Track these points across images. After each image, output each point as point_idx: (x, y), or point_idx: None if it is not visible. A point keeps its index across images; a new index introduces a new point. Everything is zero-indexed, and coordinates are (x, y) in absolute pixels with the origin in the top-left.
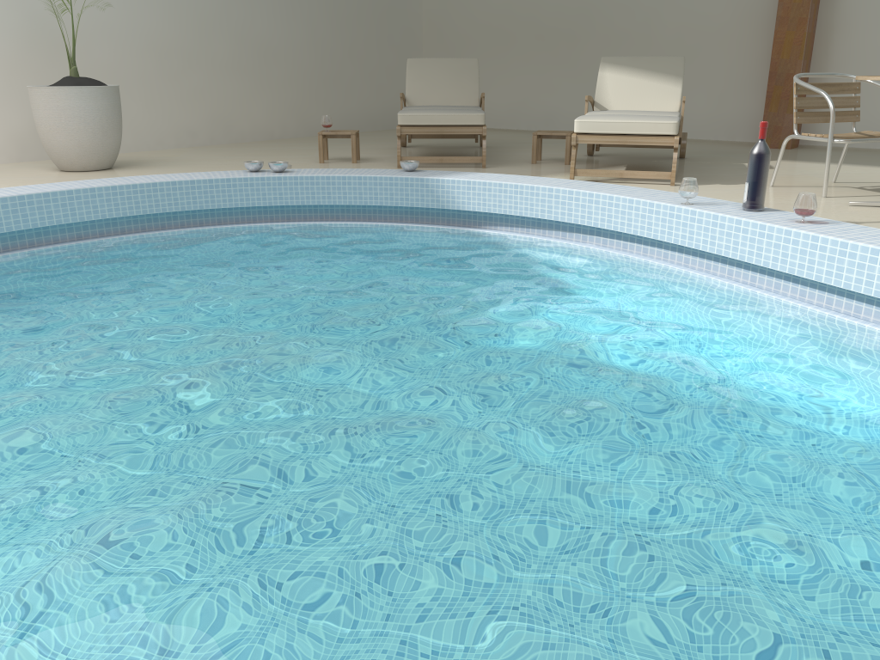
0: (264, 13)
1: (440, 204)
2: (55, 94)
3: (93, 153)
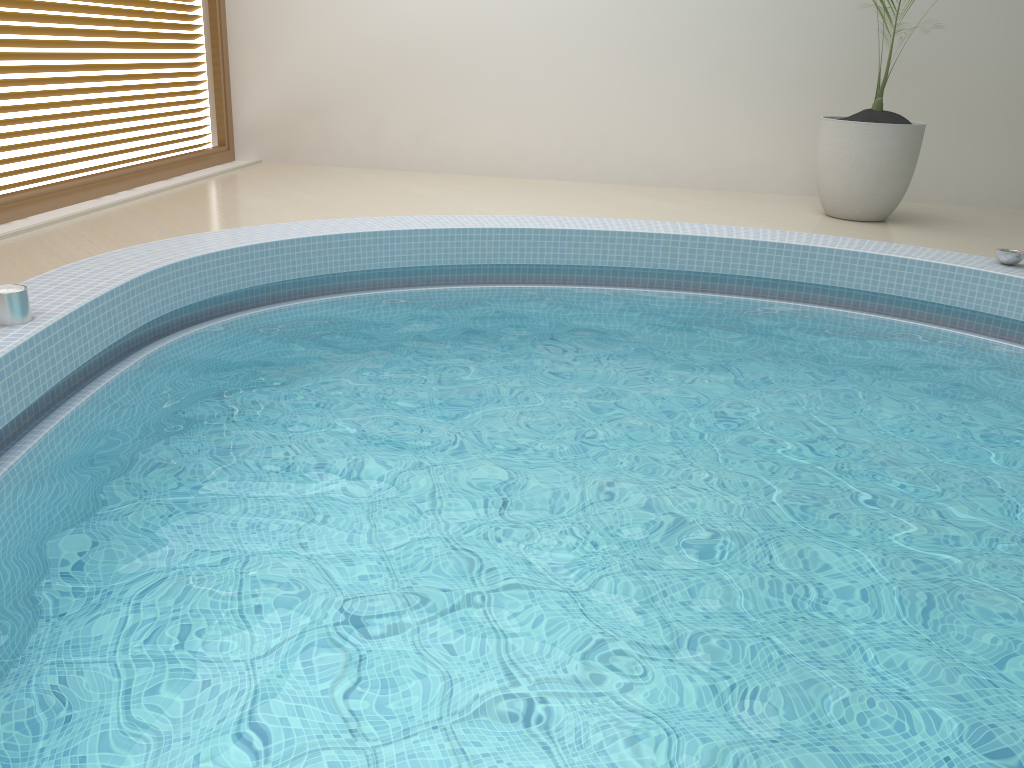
0: None
1: None
2: (838, 129)
3: (858, 201)
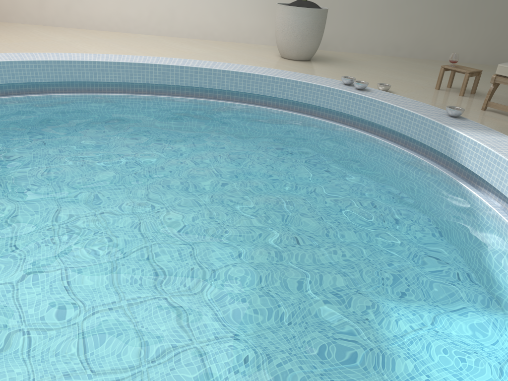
0: None
1: (450, 152)
2: (282, 10)
3: (294, 49)
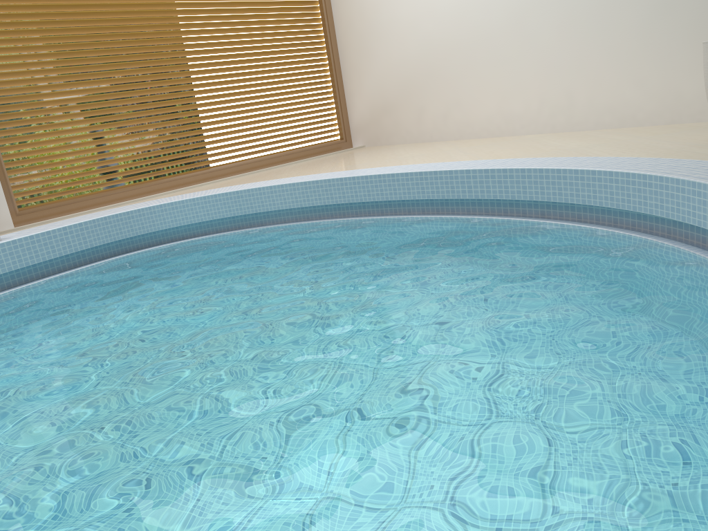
0: None
1: None
2: (706, 50)
3: None
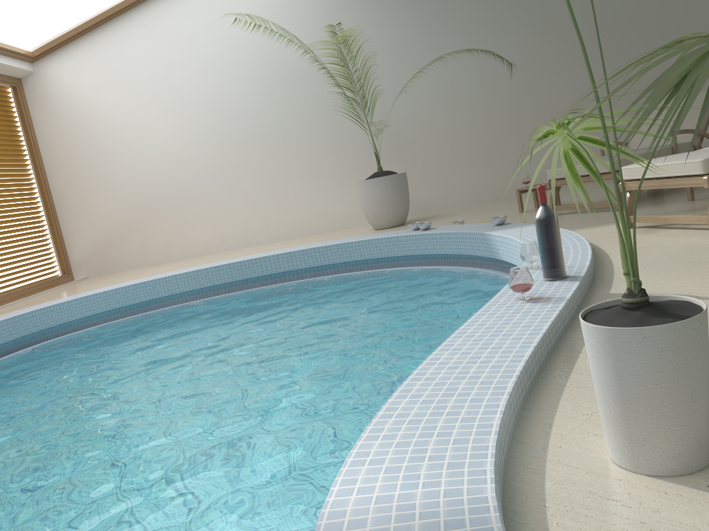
0: (568, 86)
1: (493, 254)
2: (360, 185)
3: (382, 218)
